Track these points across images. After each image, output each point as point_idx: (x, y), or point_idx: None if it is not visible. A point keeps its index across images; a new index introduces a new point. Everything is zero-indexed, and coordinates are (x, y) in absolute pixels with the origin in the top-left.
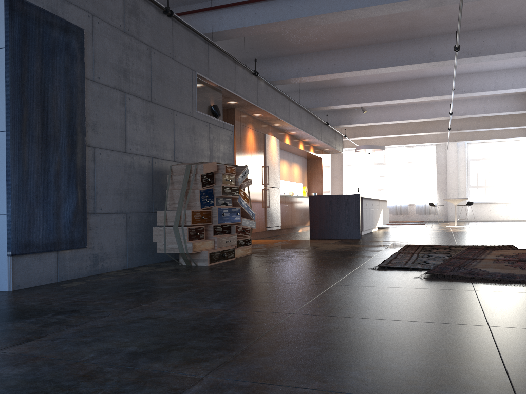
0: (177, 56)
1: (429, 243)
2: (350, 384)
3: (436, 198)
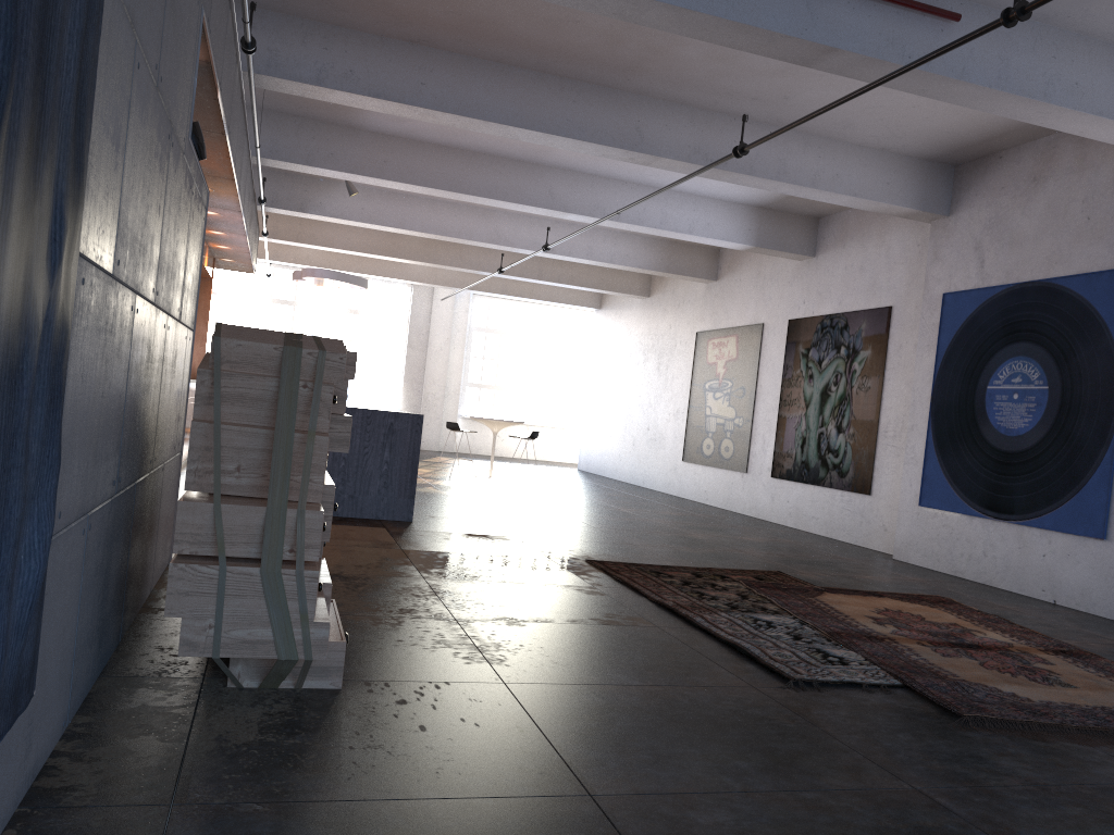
0: None
1: (615, 556)
2: None
3: (400, 398)
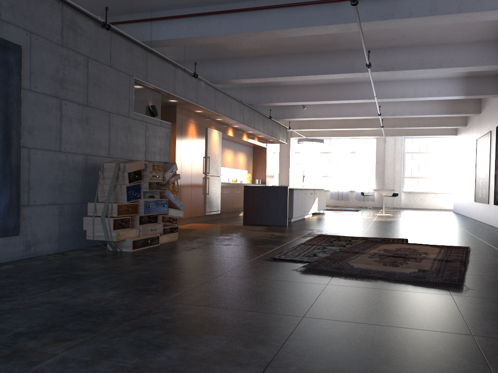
0: (115, 63)
1: (340, 234)
2: (159, 360)
3: (375, 186)
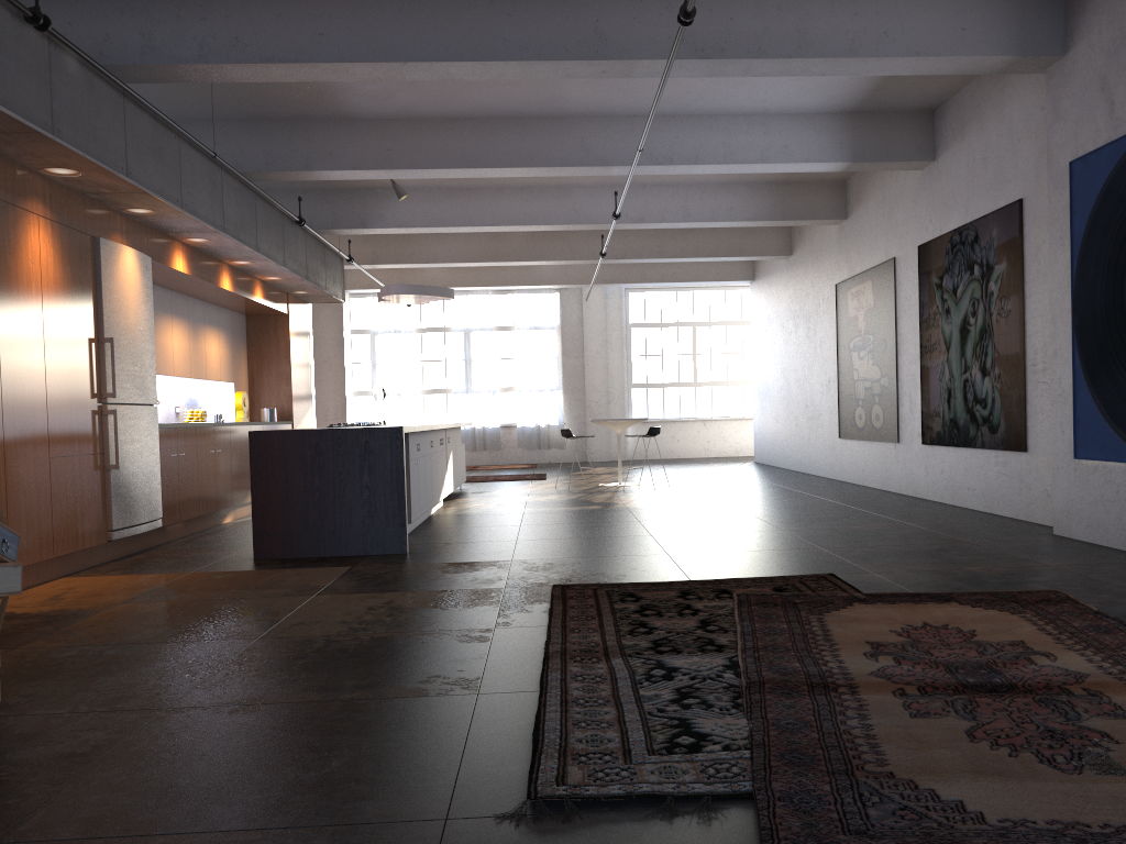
0: None
1: (610, 574)
2: None
3: (563, 411)
